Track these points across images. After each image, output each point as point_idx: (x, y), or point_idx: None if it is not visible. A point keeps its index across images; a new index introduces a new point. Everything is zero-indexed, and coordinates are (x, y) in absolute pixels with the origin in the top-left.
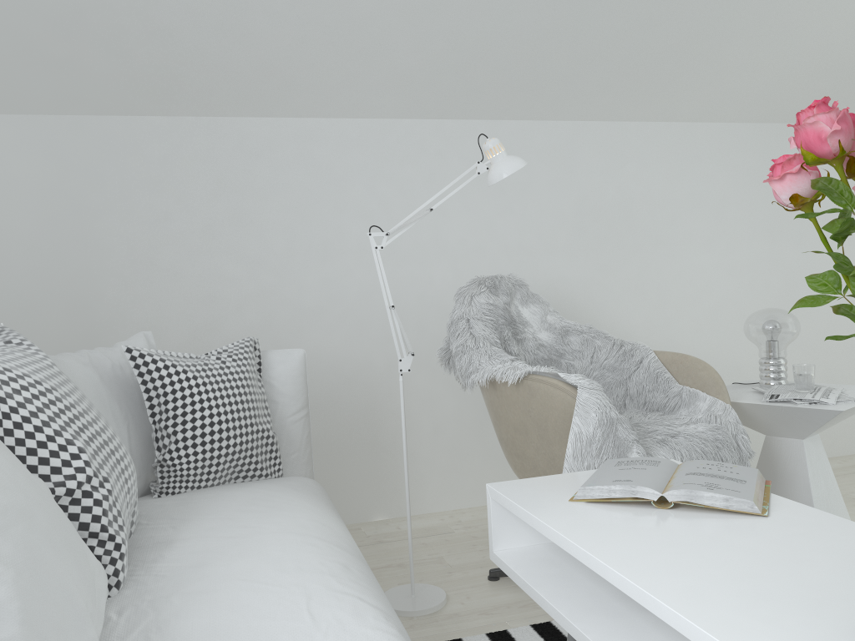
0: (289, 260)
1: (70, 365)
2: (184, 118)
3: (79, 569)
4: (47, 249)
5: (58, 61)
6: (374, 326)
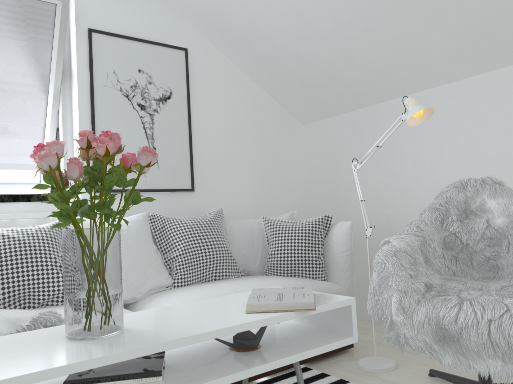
0: (414, 173)
1: (247, 222)
2: (368, 107)
3: (134, 271)
4: (324, 175)
5: (312, 99)
6: None
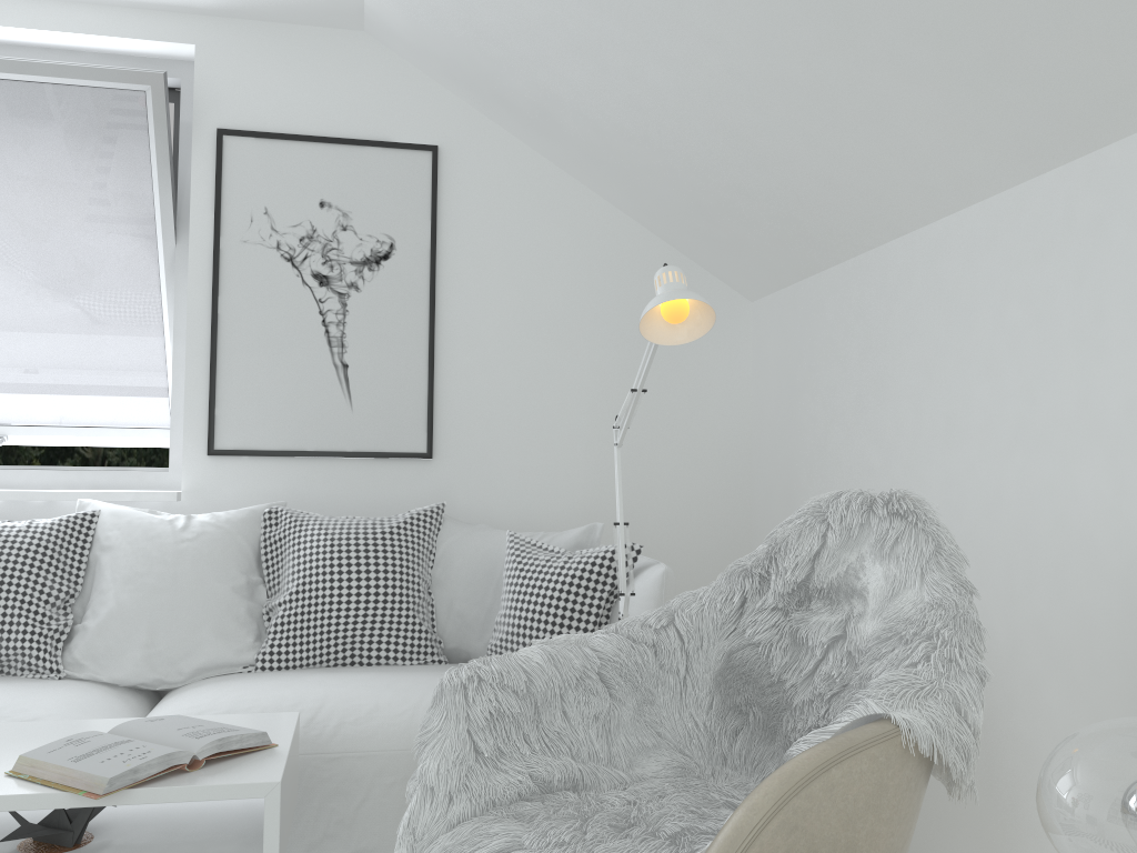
0: (915, 446)
1: (490, 541)
2: (847, 263)
3: (170, 628)
4: (777, 430)
5: (732, 242)
6: (996, 569)
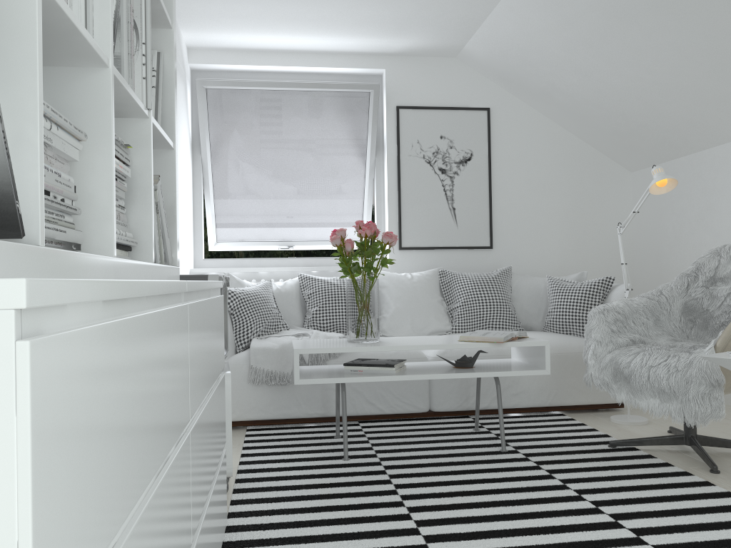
0: (730, 232)
1: (534, 281)
2: (691, 155)
3: (418, 316)
4: (649, 231)
5: (630, 146)
6: None
